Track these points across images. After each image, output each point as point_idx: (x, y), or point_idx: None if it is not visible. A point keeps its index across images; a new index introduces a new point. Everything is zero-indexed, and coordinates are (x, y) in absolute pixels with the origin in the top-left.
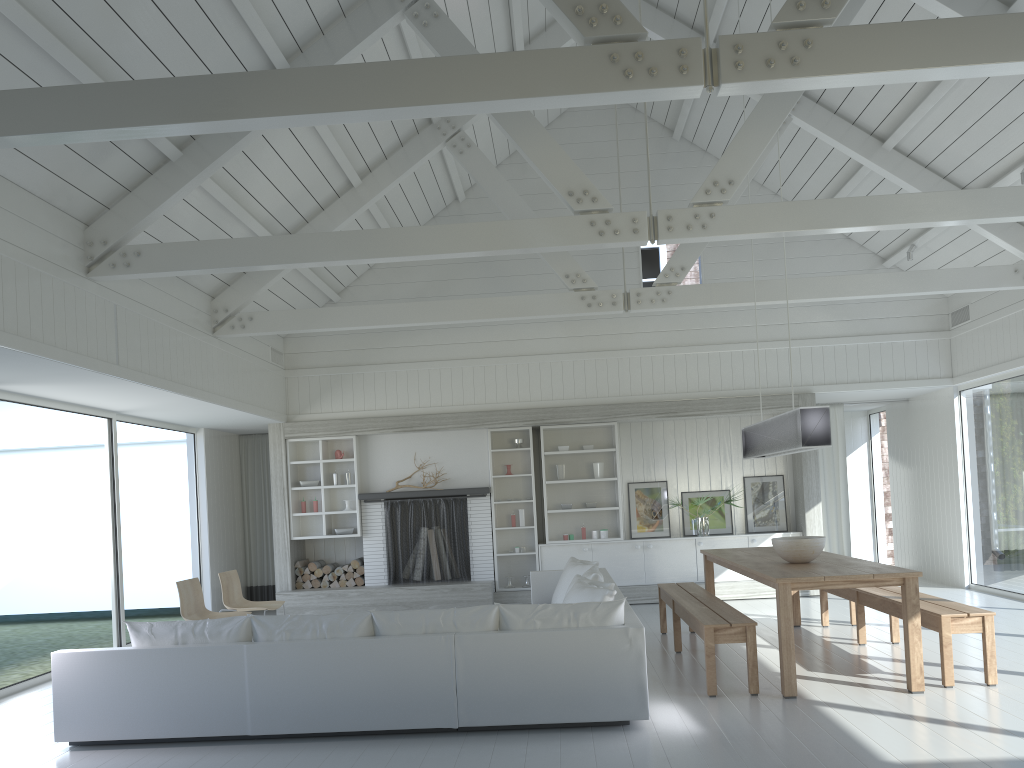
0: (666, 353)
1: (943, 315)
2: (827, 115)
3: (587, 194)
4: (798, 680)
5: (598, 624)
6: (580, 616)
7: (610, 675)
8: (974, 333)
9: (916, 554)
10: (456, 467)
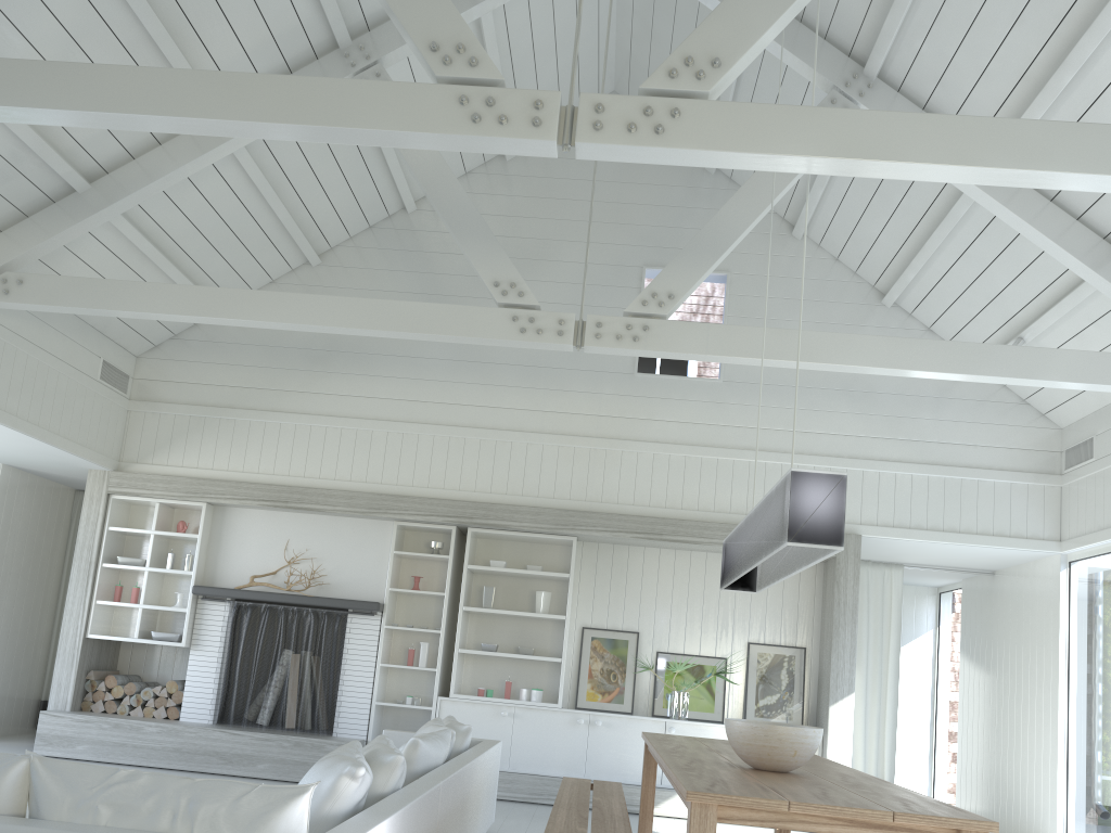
0: (658, 450)
1: (1054, 452)
2: (911, 109)
3: (462, 52)
4: None
5: None
6: (200, 811)
7: None
8: (1098, 477)
9: (987, 793)
10: (342, 569)
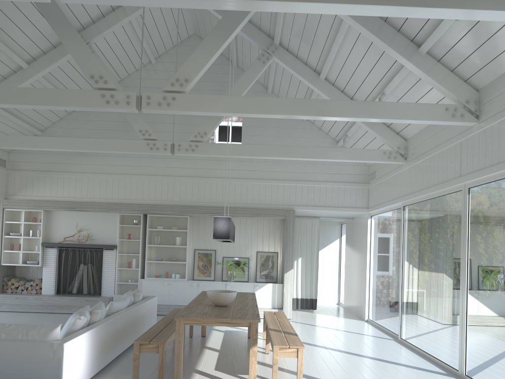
0: (218, 181)
1: (366, 175)
2: (291, 57)
3: (102, 78)
4: (200, 376)
5: (41, 339)
6: (29, 333)
7: (40, 372)
8: (376, 186)
9: (350, 300)
10: (99, 232)
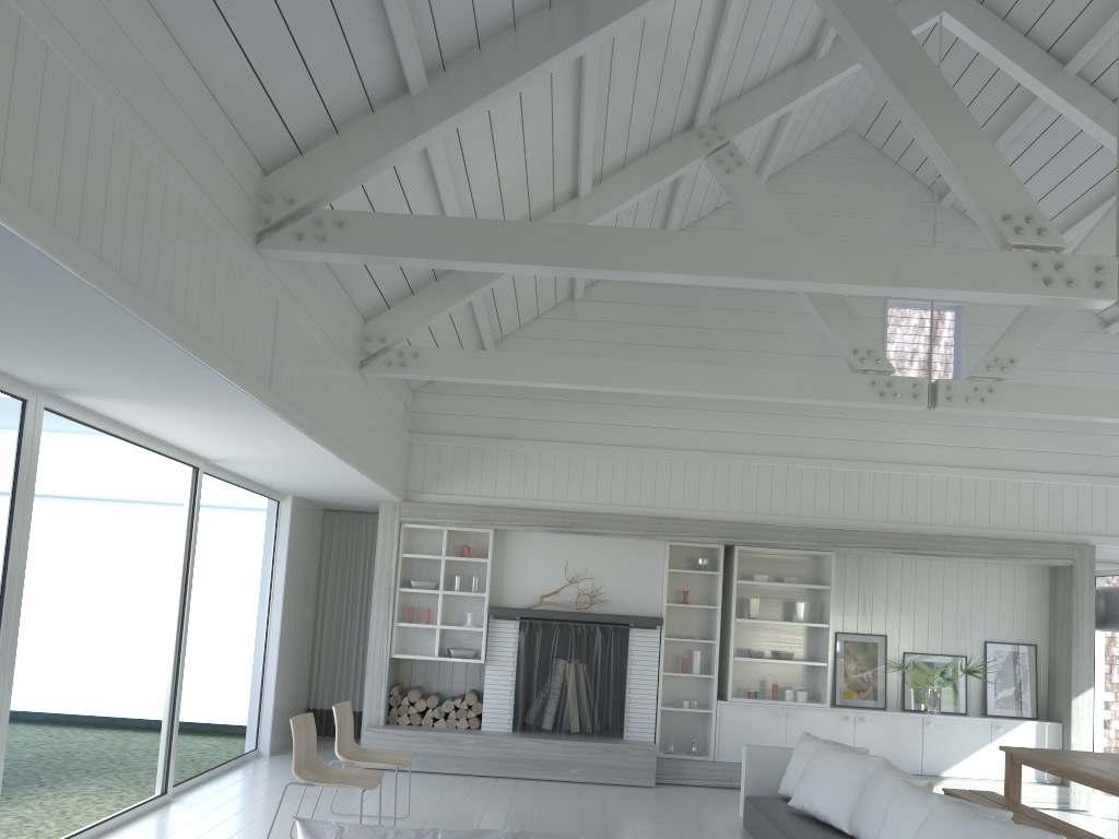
0: (908, 471)
1: None
2: None
3: (1031, 222)
4: None
5: None
6: None
7: None
8: None
9: None
10: (619, 586)
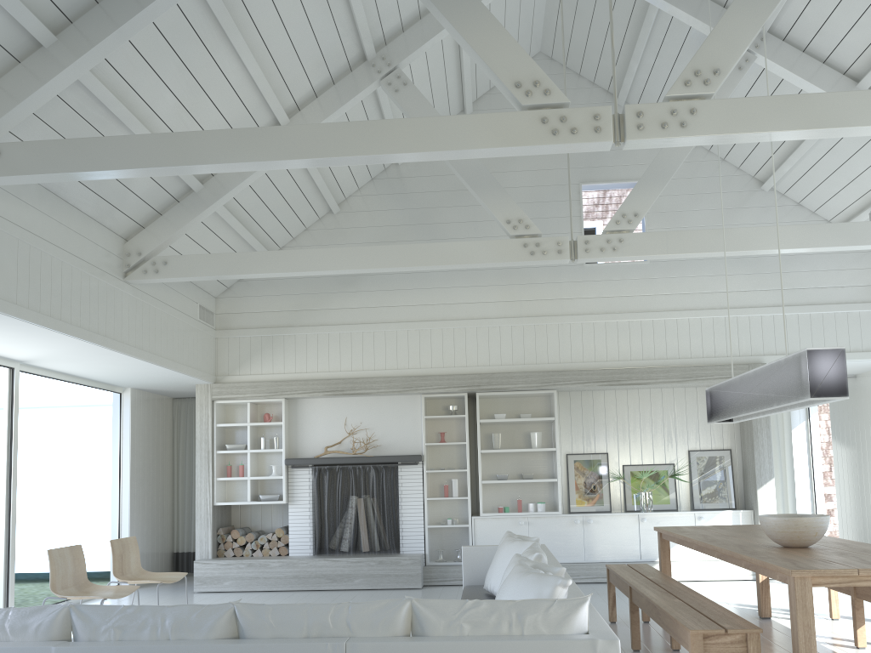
0: (609, 319)
1: None
2: (795, 53)
3: (538, 86)
4: None
5: (552, 632)
6: (526, 619)
7: None
8: None
9: (867, 536)
10: (388, 433)
